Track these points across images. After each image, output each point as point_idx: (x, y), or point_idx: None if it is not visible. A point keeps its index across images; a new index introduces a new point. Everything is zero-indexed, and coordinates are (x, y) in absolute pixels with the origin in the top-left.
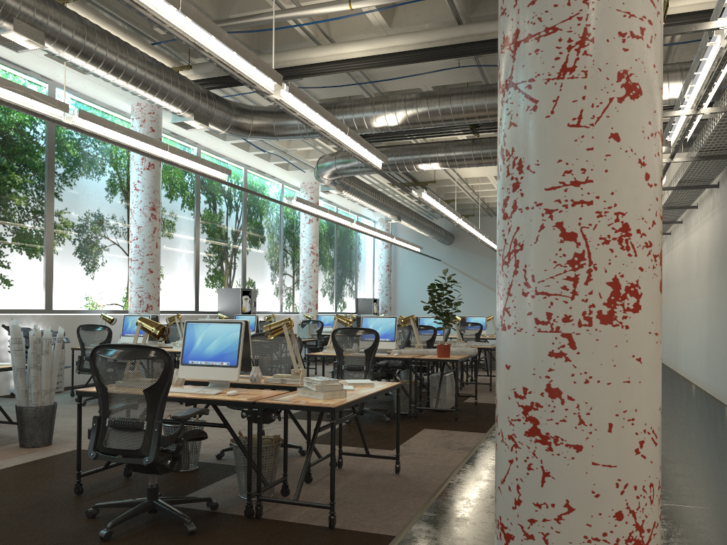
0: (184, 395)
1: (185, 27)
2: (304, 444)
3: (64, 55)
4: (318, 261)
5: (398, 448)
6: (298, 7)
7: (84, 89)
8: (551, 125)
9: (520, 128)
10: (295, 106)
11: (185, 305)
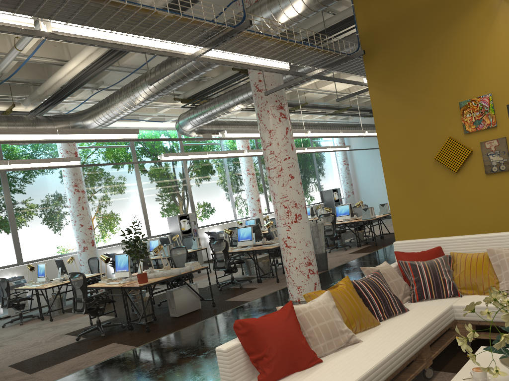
0: None
1: None
2: (3, 368)
3: None
4: (255, 178)
5: None
6: (2, 58)
7: None
8: None
9: None
10: None
11: (138, 235)
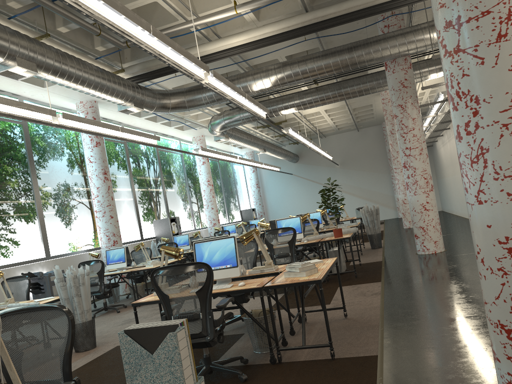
0: None
1: (154, 44)
2: None
3: (48, 77)
4: (214, 189)
5: (344, 301)
6: (199, 17)
7: (43, 98)
8: (497, 71)
9: (473, 77)
10: (216, 85)
11: (134, 236)
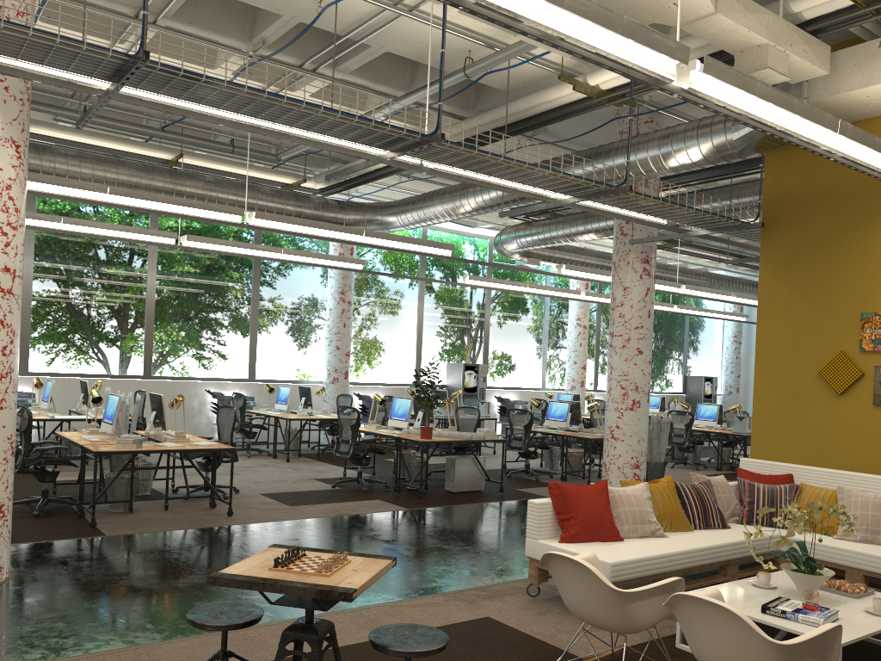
0: (75, 439)
1: (123, 200)
2: (254, 494)
3: None
4: (586, 334)
5: (230, 497)
6: None
7: None
8: None
9: None
10: (276, 226)
11: (403, 378)
